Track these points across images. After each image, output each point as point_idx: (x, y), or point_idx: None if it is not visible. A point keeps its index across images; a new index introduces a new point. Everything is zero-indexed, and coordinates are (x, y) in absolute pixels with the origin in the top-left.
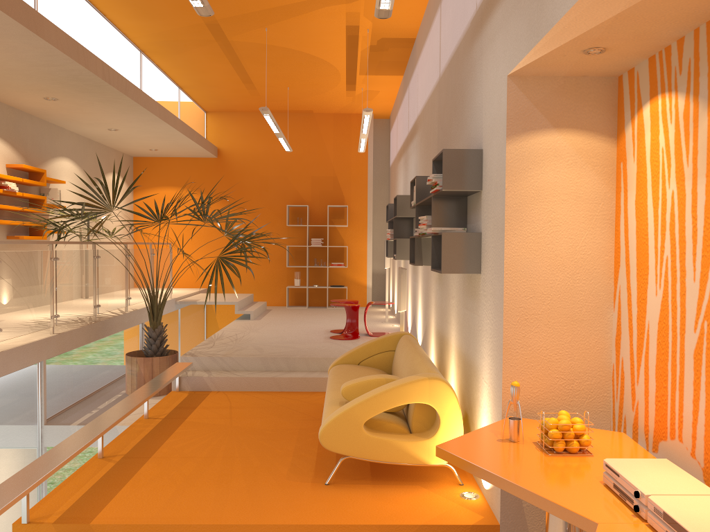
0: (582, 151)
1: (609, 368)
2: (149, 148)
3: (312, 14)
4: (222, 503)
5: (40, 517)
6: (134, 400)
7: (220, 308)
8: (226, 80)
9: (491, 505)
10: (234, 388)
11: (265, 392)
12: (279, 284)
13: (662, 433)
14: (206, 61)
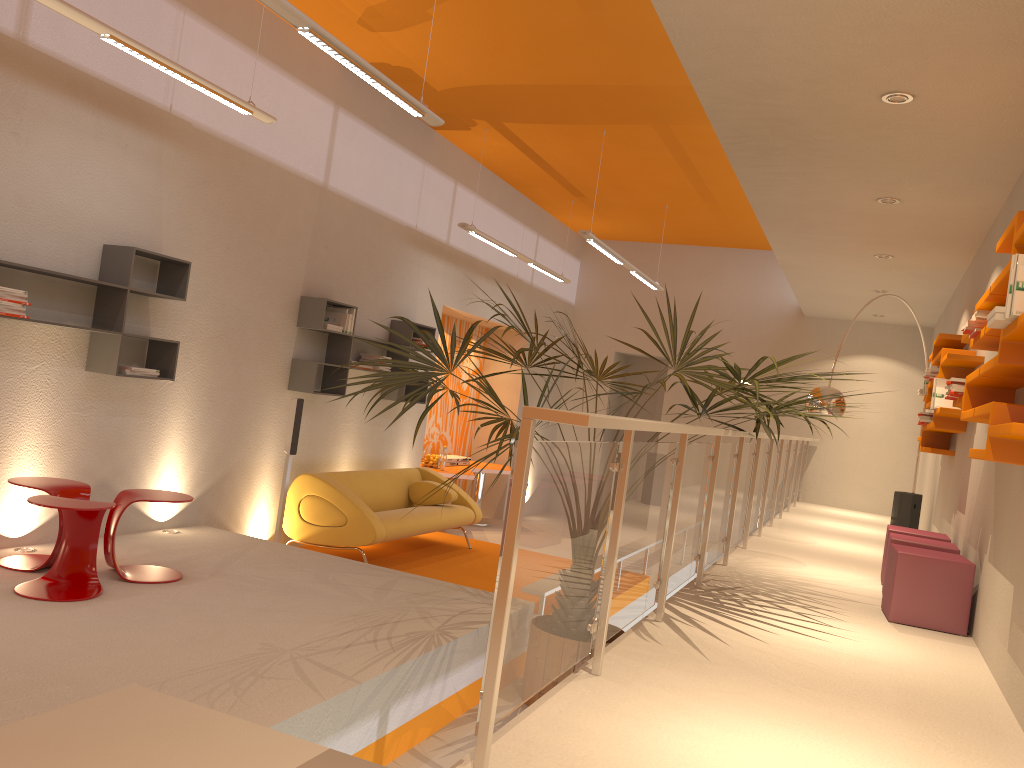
0: None
1: None
2: None
3: None
4: None
5: None
6: None
7: None
8: None
9: None
10: None
11: None
12: None
13: None
14: None
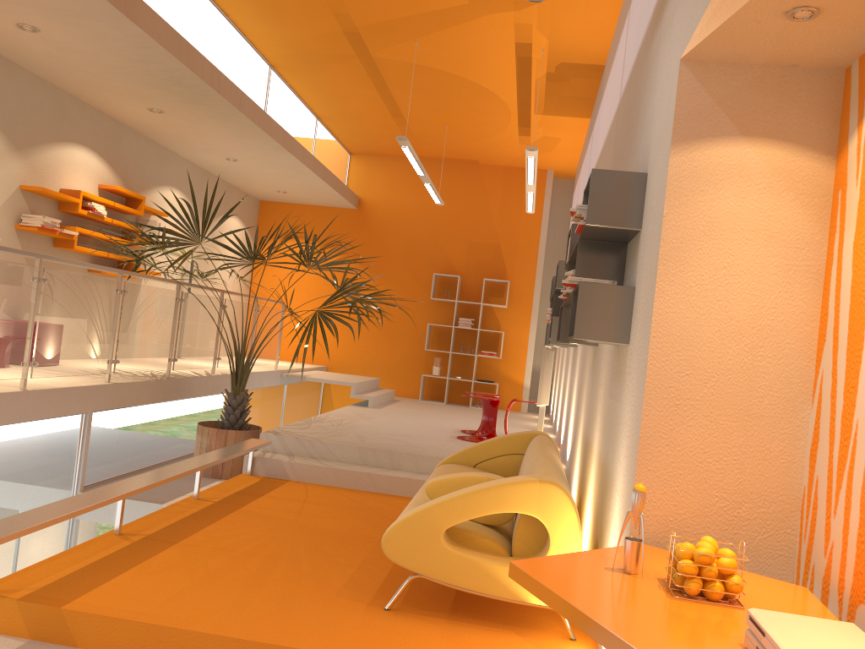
0: (782, 171)
1: (798, 493)
2: (276, 189)
3: (472, 25)
4: (238, 610)
5: (6, 589)
6: (176, 469)
7: (340, 392)
8: (372, 112)
9: None
10: (318, 480)
11: (355, 490)
12: (414, 371)
13: (863, 593)
14: (347, 85)
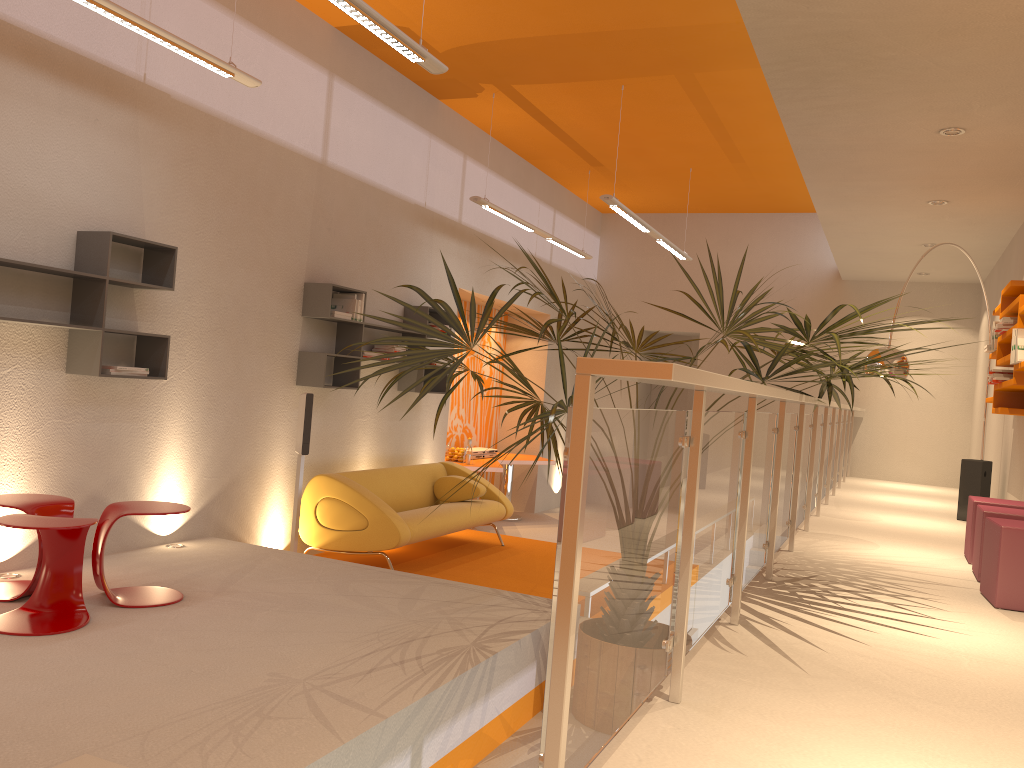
0: None
1: None
2: None
3: None
4: None
5: None
6: None
7: None
8: None
9: None
10: None
11: None
12: None
13: None
14: None
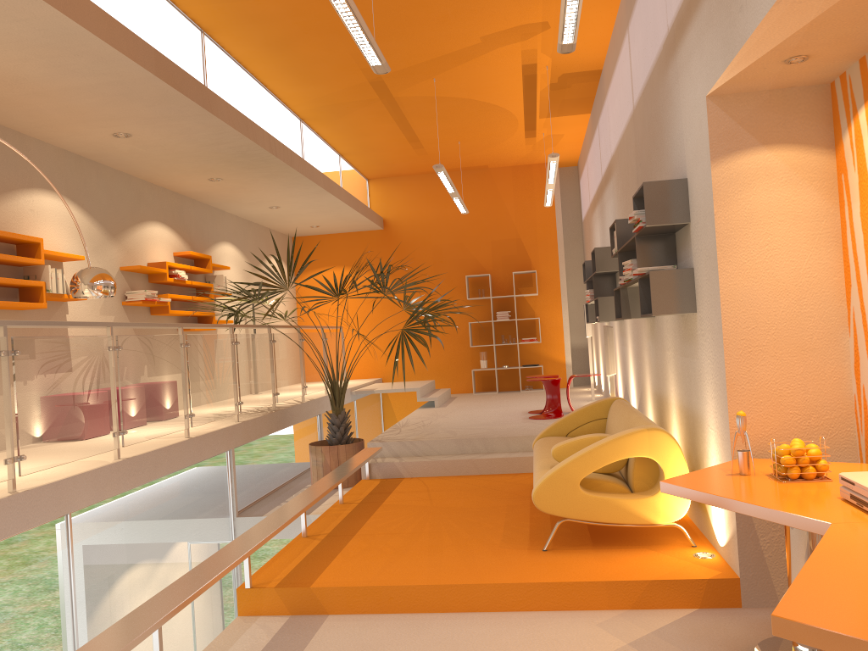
0: (797, 166)
1: (851, 400)
2: (310, 225)
3: (484, 58)
4: (437, 568)
5: (261, 583)
6: (331, 479)
7: (398, 400)
8: (390, 141)
9: (729, 561)
10: (429, 473)
11: (463, 476)
12: (463, 368)
13: None
14: (369, 123)
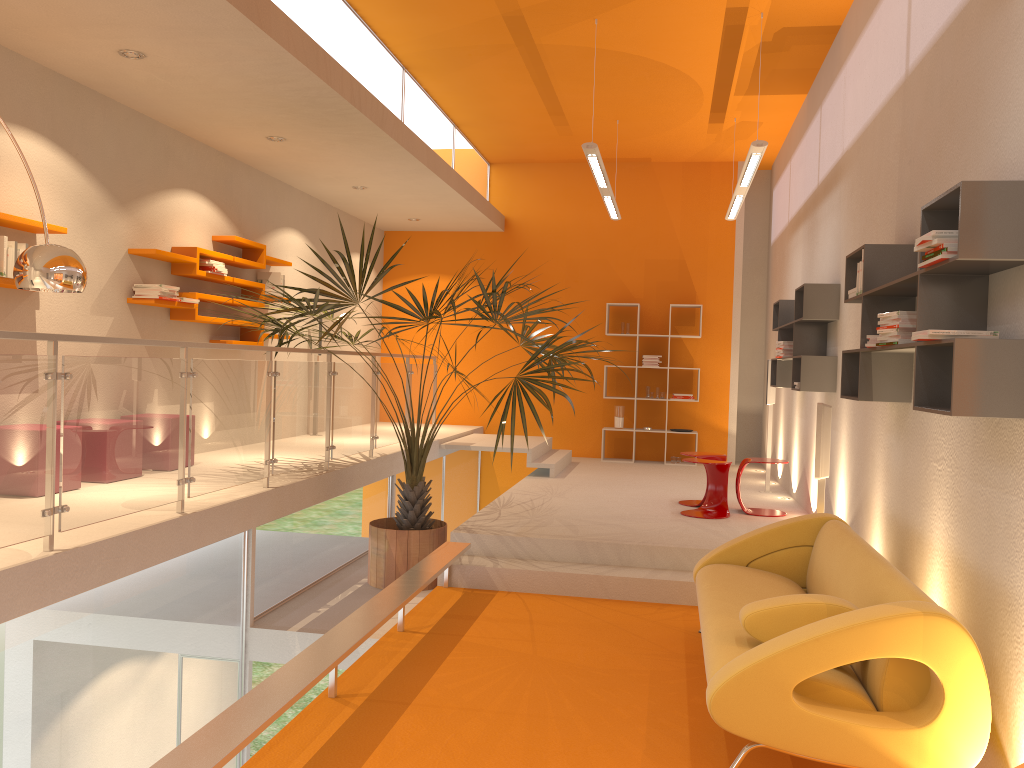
0: None
1: None
2: (407, 217)
3: None
4: None
5: None
6: (386, 603)
7: (502, 457)
8: (524, 112)
9: None
10: (534, 588)
11: (583, 598)
12: (591, 424)
13: None
14: (498, 81)
